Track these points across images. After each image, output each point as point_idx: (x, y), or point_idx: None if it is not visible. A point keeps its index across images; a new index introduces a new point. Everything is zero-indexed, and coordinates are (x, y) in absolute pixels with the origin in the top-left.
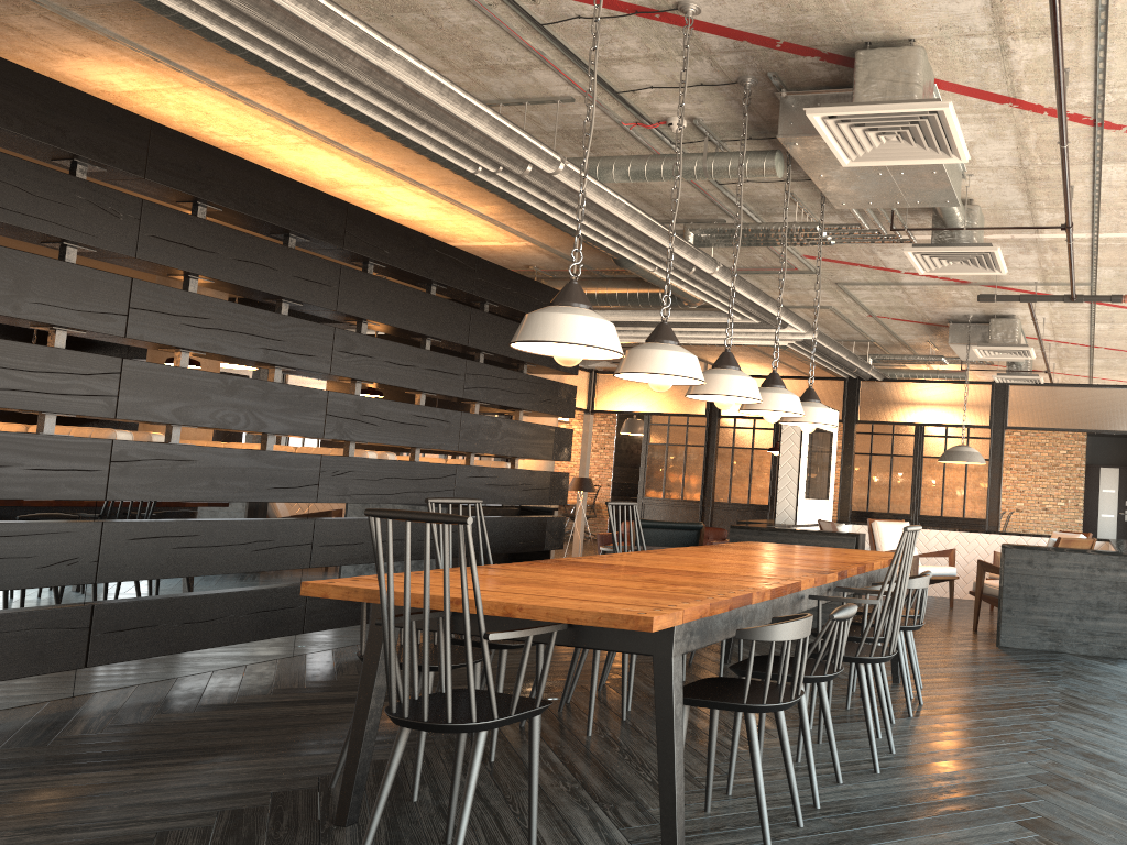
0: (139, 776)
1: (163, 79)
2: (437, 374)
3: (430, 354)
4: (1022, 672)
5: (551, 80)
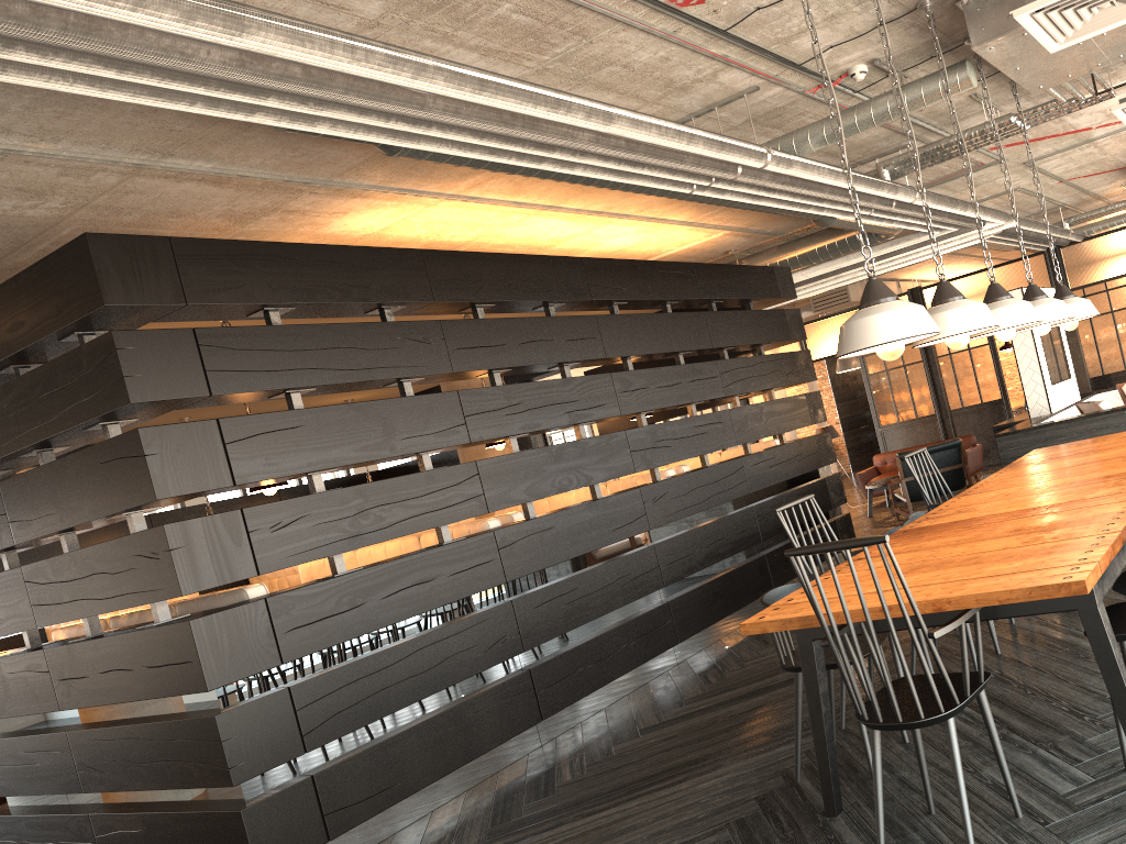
0: (642, 805)
1: (409, 207)
2: (699, 383)
3: (688, 367)
4: None
5: (736, 78)
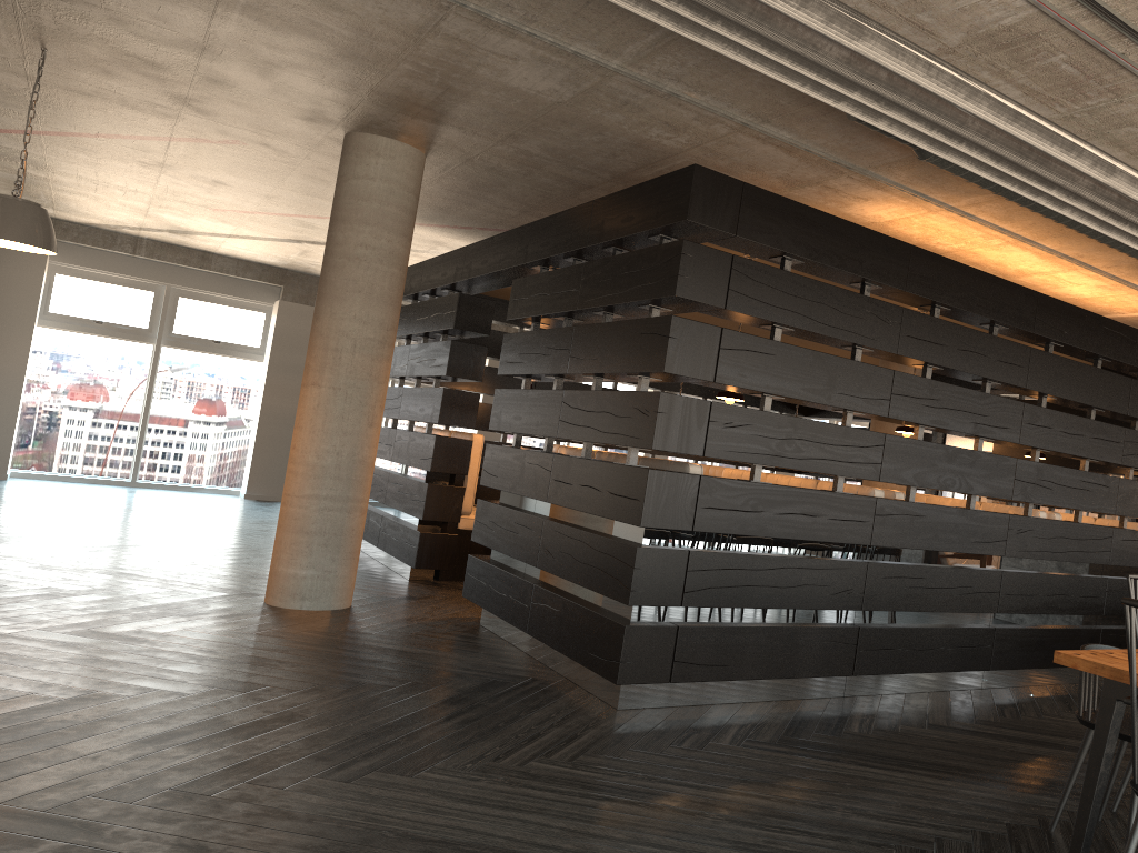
0: (906, 780)
1: (914, 209)
2: (1100, 442)
3: (1096, 424)
4: None
5: None
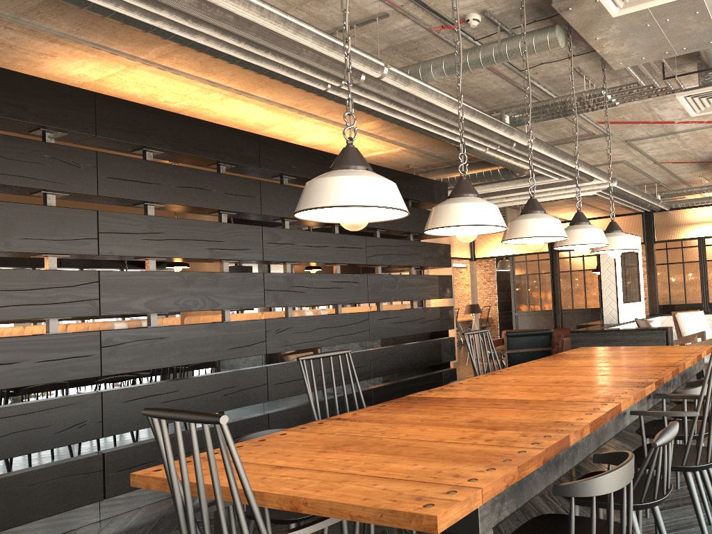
0: None
1: (112, 64)
2: (345, 250)
3: (337, 236)
4: None
5: None
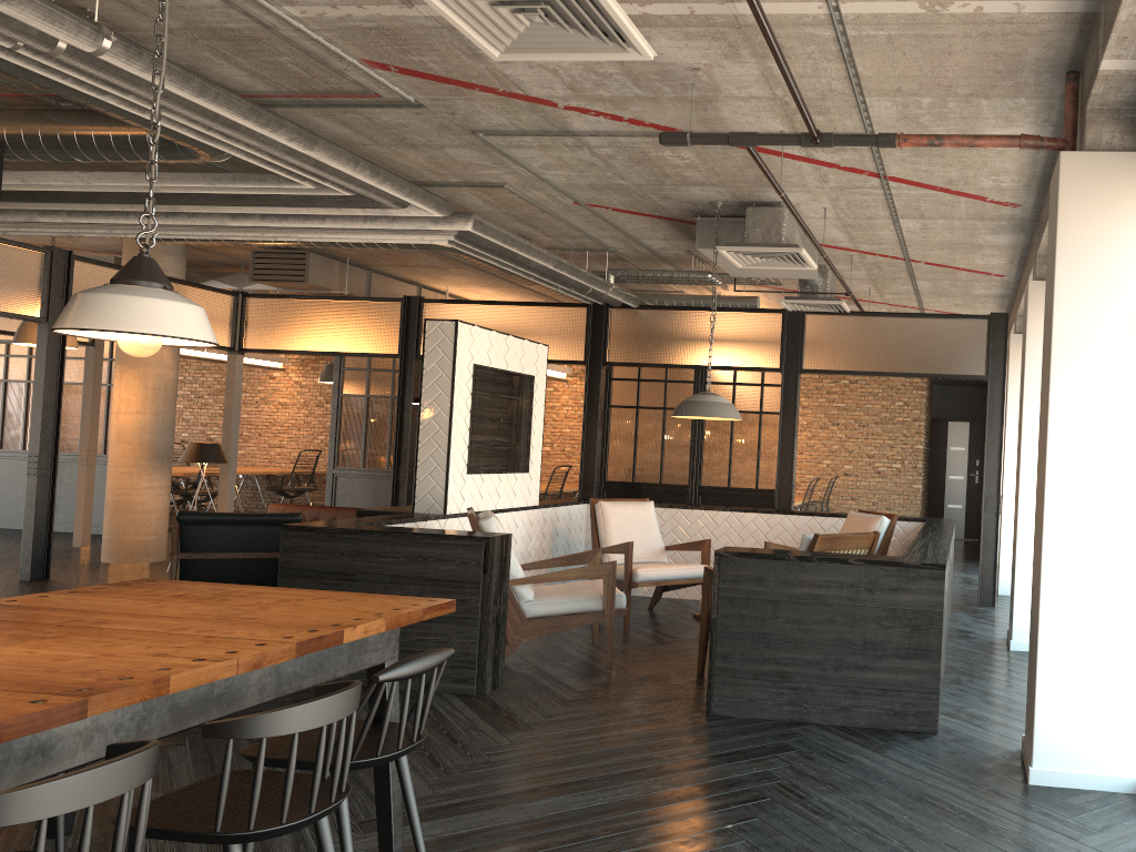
0: None
1: None
2: None
3: None
4: (699, 798)
5: None
